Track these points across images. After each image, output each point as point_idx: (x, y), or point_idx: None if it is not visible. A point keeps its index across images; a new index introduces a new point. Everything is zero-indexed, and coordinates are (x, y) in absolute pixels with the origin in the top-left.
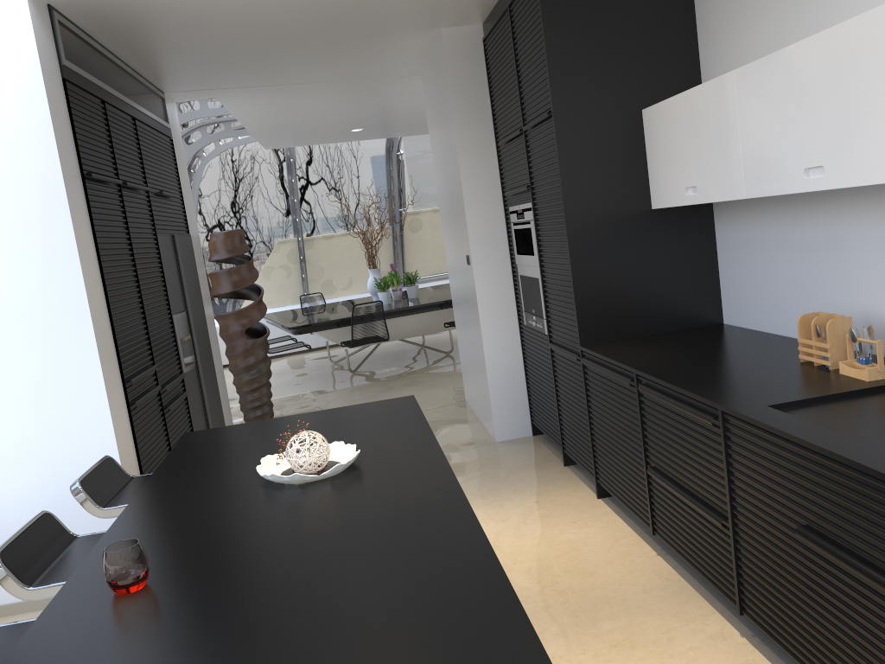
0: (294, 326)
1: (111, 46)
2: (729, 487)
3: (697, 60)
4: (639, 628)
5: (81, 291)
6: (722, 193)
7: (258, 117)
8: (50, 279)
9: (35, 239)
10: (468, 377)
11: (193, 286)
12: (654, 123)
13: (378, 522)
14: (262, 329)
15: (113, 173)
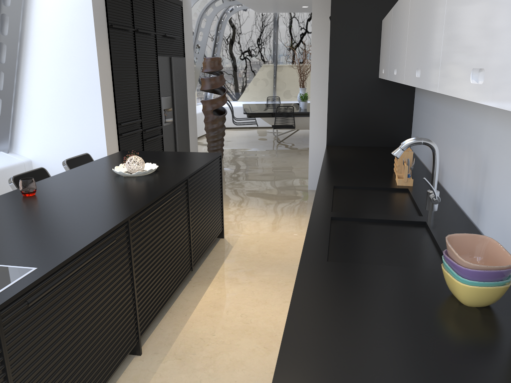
0: (246, 112)
1: None
2: None
3: None
4: (278, 278)
5: (98, 80)
6: (386, 75)
7: None
8: (86, 73)
9: (82, 54)
10: None
11: (180, 84)
12: (382, 29)
13: (123, 193)
14: (224, 111)
15: (131, 25)
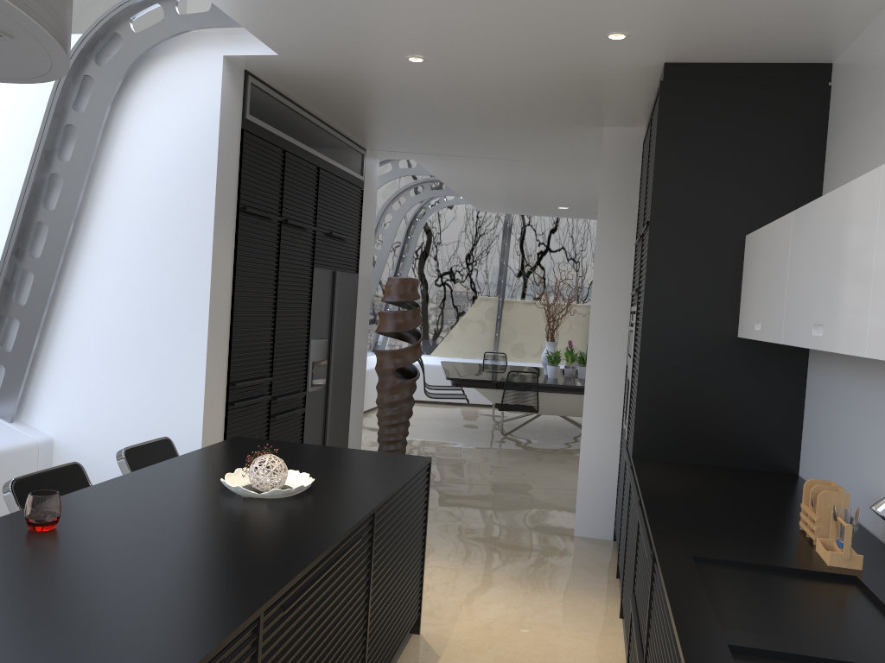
0: (452, 377)
1: (307, 107)
2: (647, 629)
3: (819, 194)
4: None
5: (206, 301)
6: (772, 333)
7: (460, 182)
8: (186, 286)
9: (184, 252)
10: None
11: (346, 319)
12: (749, 250)
13: (246, 540)
14: (414, 373)
15: (277, 210)
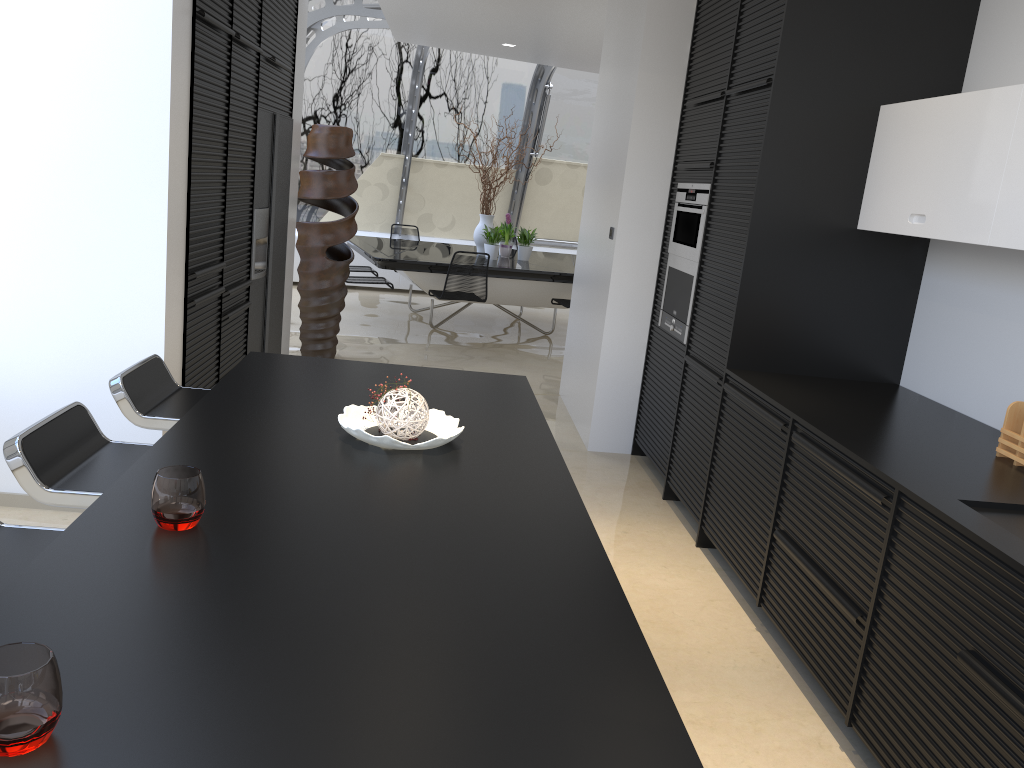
0: (381, 258)
1: None
2: (879, 580)
3: (964, 61)
4: (724, 710)
5: (163, 153)
6: (958, 231)
7: None
8: (130, 129)
9: (123, 76)
10: (571, 368)
11: (282, 181)
12: (893, 125)
13: (481, 521)
14: (345, 252)
15: (227, 20)
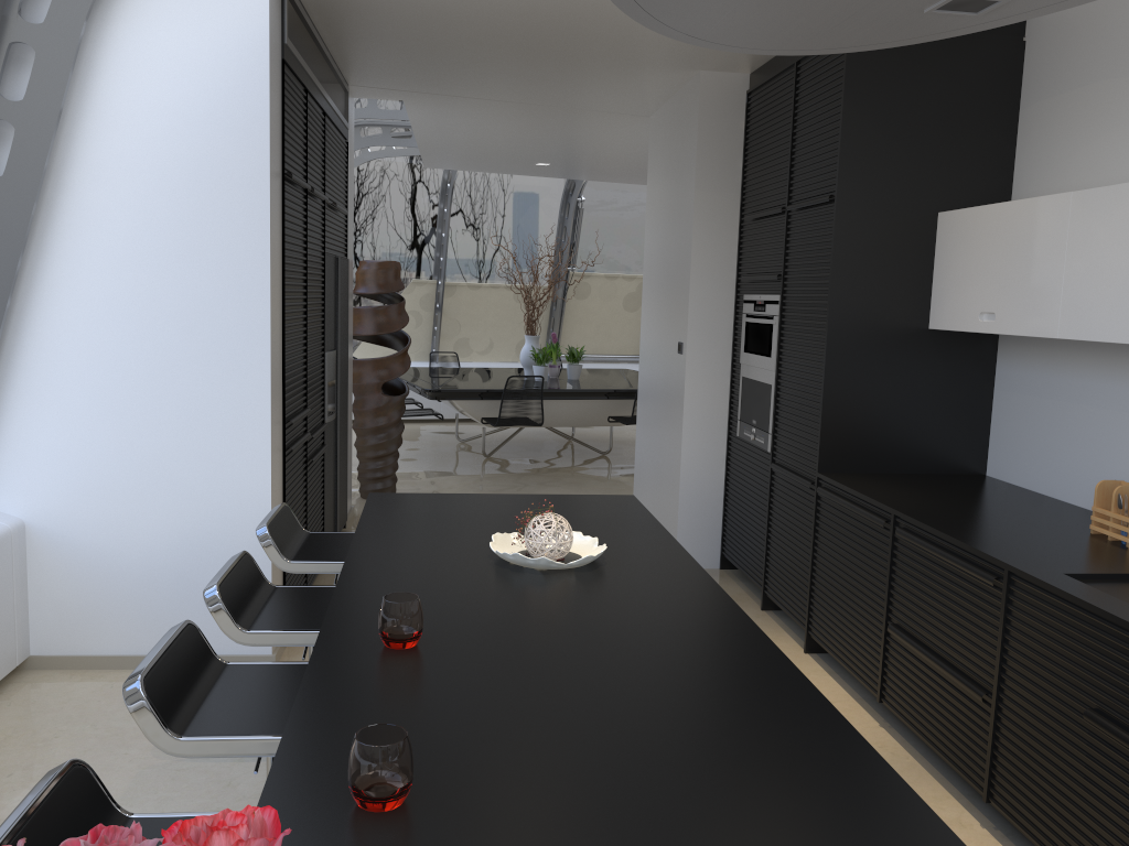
0: (431, 388)
1: (322, 26)
2: (1000, 657)
3: (1011, 166)
4: None
5: (265, 309)
6: (1028, 326)
7: (438, 130)
8: (232, 289)
9: (224, 240)
10: (645, 486)
11: (343, 321)
12: (952, 230)
13: (654, 622)
14: (399, 386)
15: (303, 175)
